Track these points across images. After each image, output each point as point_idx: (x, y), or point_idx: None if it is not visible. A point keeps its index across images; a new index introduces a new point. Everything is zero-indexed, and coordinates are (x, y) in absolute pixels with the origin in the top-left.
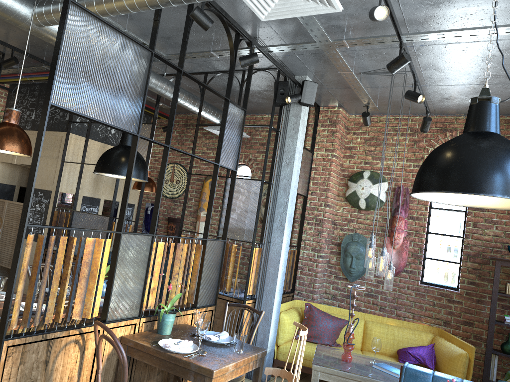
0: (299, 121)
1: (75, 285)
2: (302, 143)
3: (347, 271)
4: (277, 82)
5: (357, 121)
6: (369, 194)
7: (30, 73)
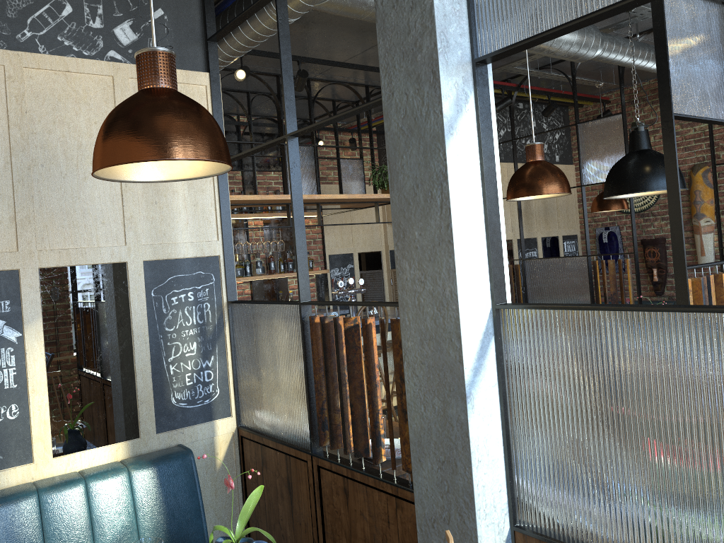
0: None
1: None
2: None
3: None
4: None
5: None
6: None
7: None
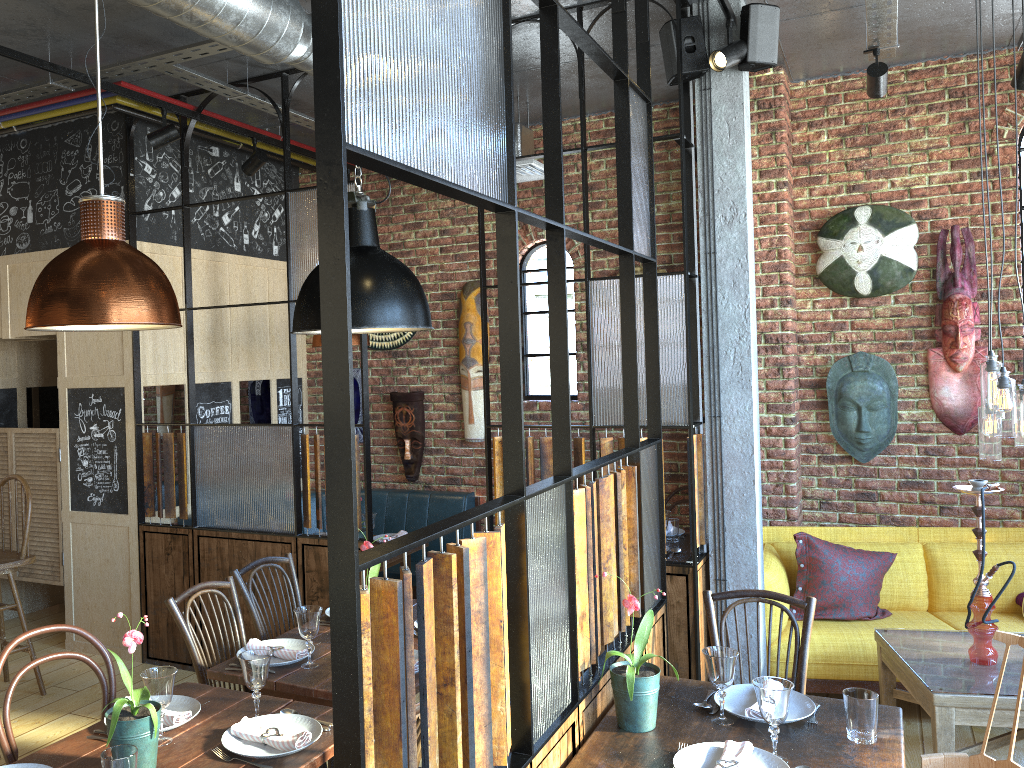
0: (740, 111)
1: (471, 690)
2: (749, 164)
3: (852, 442)
4: (679, 21)
5: (814, 94)
6: (879, 259)
7: (8, 109)
